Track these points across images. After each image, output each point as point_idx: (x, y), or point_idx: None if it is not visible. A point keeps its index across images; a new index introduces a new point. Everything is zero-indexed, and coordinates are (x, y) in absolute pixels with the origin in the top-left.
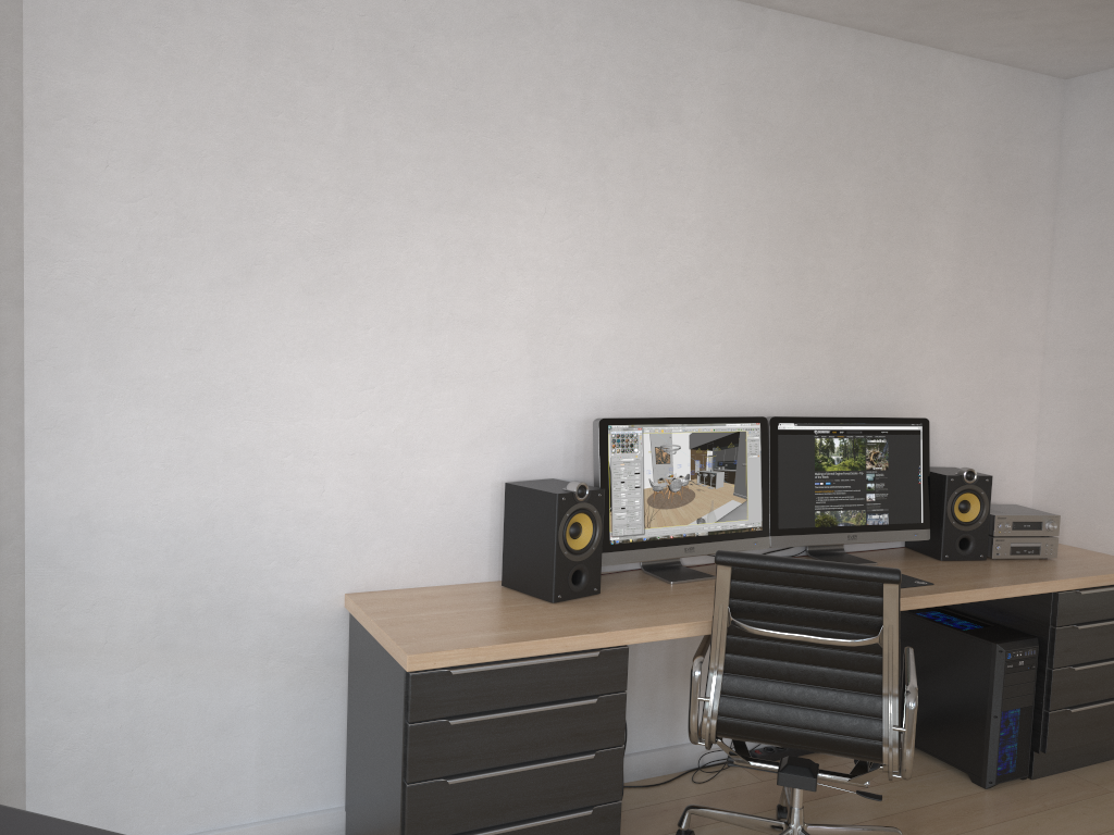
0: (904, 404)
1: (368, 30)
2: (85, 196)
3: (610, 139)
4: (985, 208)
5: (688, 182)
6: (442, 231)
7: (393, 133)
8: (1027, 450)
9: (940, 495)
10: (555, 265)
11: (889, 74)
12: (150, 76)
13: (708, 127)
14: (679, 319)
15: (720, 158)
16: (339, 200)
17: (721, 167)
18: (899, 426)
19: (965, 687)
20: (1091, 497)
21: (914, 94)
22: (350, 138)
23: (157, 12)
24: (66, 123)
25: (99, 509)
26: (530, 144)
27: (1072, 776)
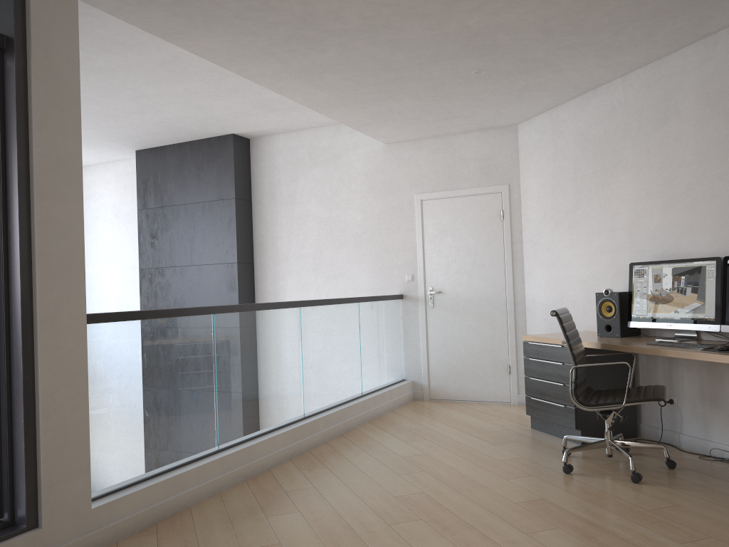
0: None
1: (576, 136)
2: (529, 211)
3: (649, 137)
4: None
5: (685, 141)
6: (598, 196)
7: (584, 167)
8: None
9: None
10: (634, 199)
11: None
12: (537, 175)
13: (692, 110)
14: (687, 210)
15: (700, 122)
16: (573, 195)
17: (701, 127)
18: None
19: None
20: None
21: None
22: (574, 174)
23: (537, 156)
24: (526, 193)
25: (535, 297)
26: (621, 153)
27: None
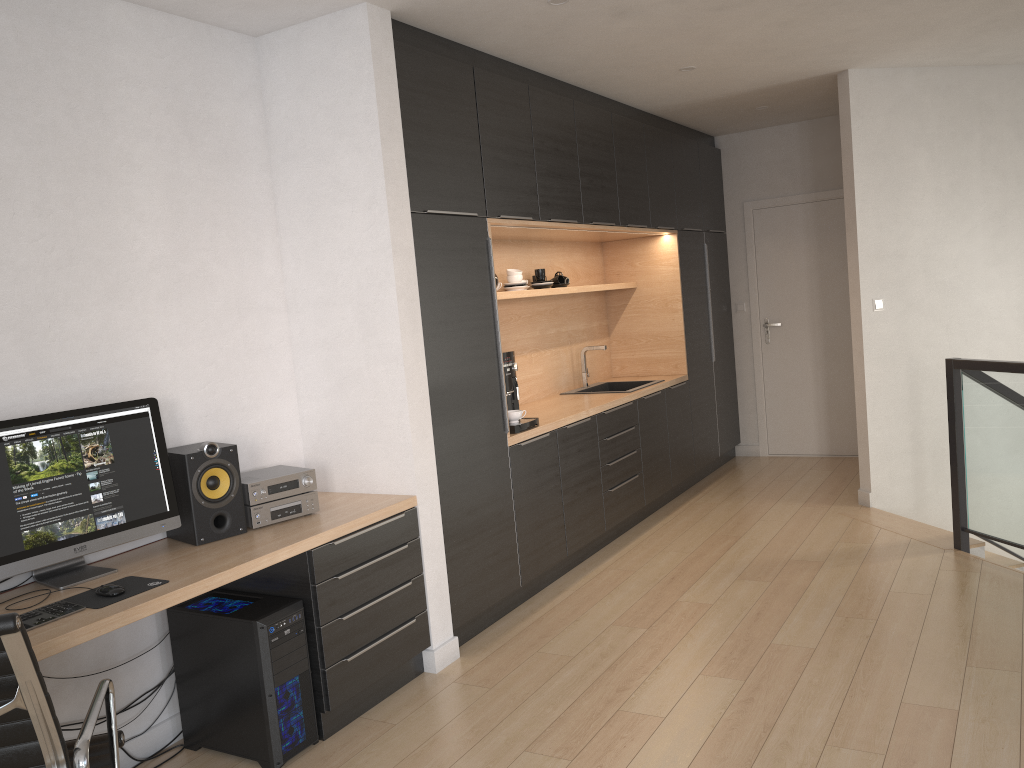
0: (135, 385)
1: None
2: None
3: None
4: (191, 167)
5: None
6: None
7: None
8: (289, 408)
9: (184, 476)
10: None
11: (34, 16)
12: None
13: None
14: None
15: None
16: None
17: None
18: (120, 412)
19: (239, 673)
20: (349, 442)
21: (74, 41)
22: None
23: None
24: None
25: None
26: None
27: (363, 721)
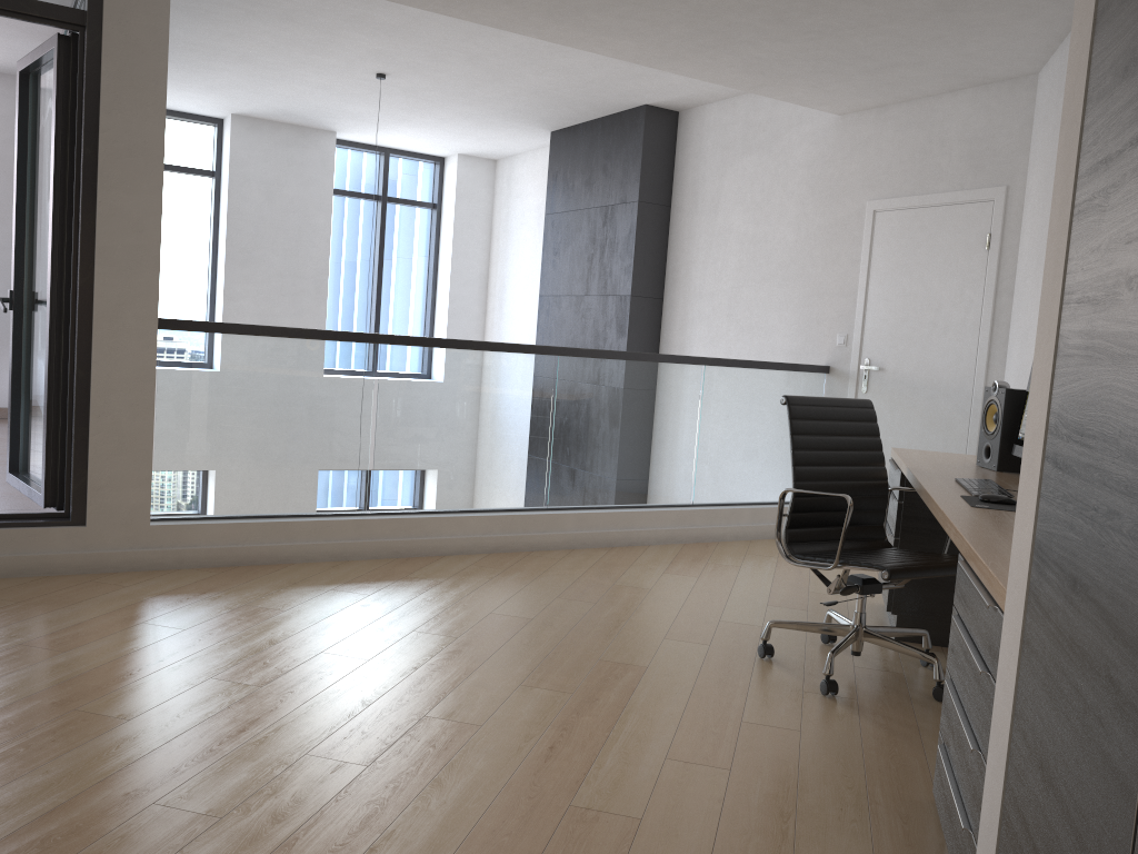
0: None
1: None
2: (1024, 237)
3: None
4: None
5: None
6: None
7: None
8: None
9: None
10: None
11: None
12: (1038, 168)
13: None
14: None
15: None
16: None
17: None
18: None
19: None
20: None
21: None
22: None
23: (1042, 134)
24: (1026, 204)
25: None
26: None
27: None
